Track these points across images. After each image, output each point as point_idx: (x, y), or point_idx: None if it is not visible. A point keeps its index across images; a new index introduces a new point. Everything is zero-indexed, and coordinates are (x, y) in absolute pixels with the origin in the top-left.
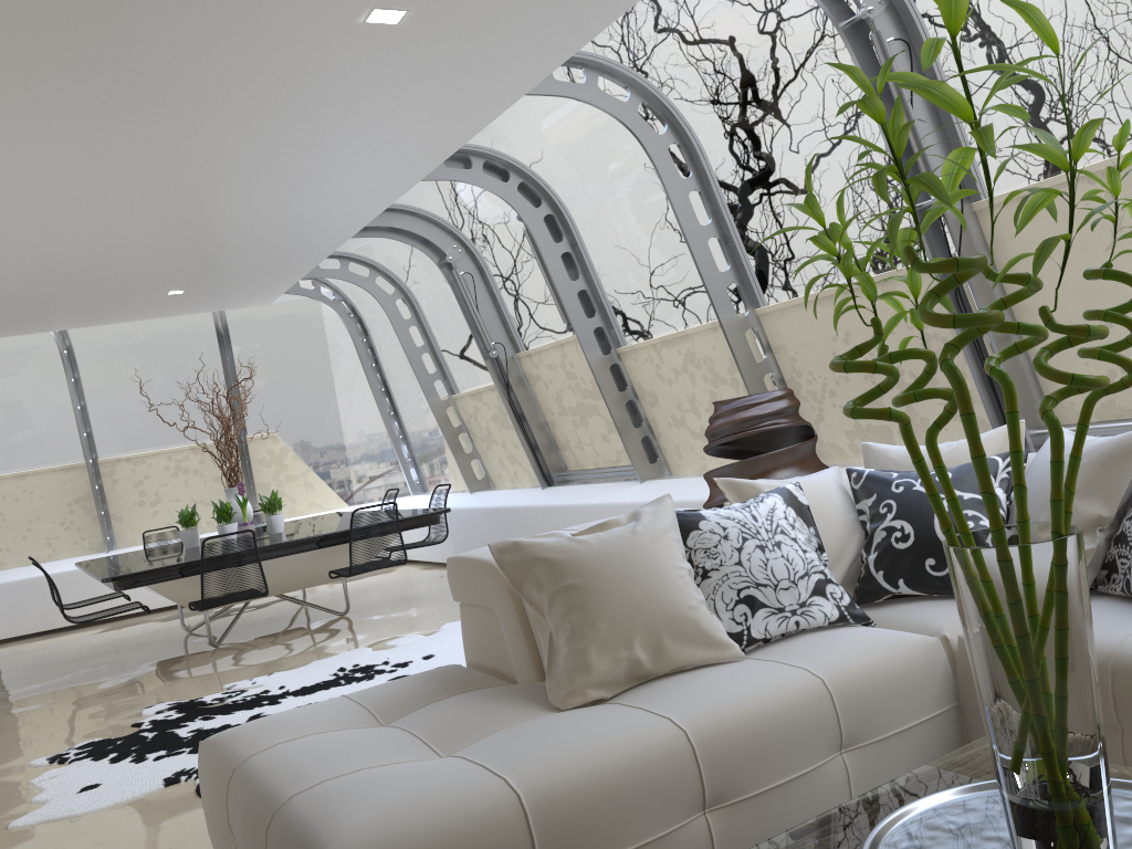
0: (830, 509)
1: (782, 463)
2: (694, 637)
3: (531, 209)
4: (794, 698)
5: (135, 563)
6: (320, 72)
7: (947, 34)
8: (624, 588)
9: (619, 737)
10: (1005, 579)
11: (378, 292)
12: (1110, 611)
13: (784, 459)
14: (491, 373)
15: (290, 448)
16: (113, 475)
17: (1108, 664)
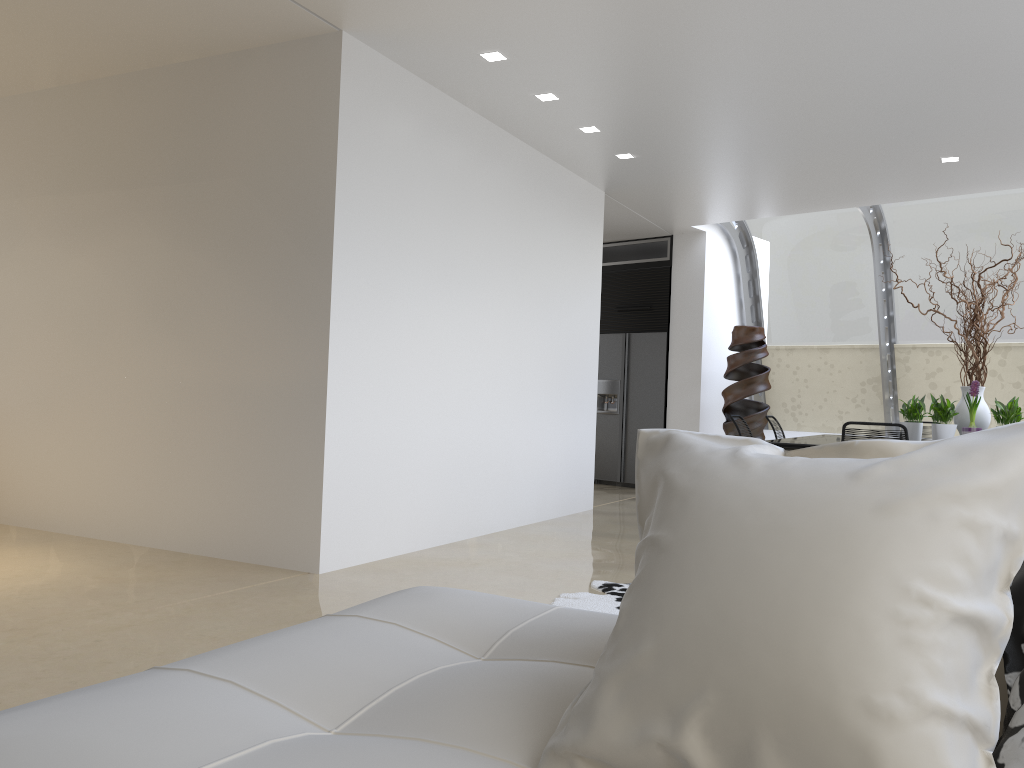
0: None
1: None
2: None
3: None
4: None
5: (828, 440)
6: None
7: None
8: (727, 587)
9: None
10: None
11: None
12: None
13: None
14: None
15: None
16: (906, 362)
17: None
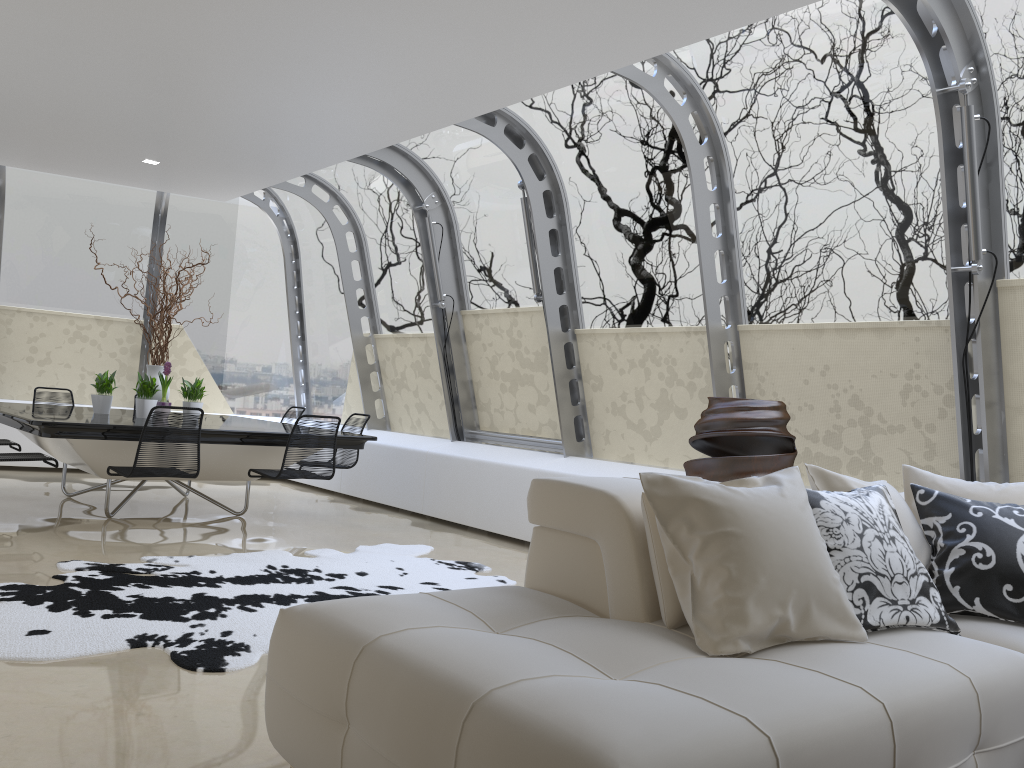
0: (905, 517)
1: (770, 468)
2: (835, 610)
3: (534, 180)
4: (953, 691)
5: (50, 414)
6: None
7: (1021, 127)
8: (782, 547)
9: (827, 697)
10: None
11: (333, 219)
12: None
13: (773, 464)
14: (434, 322)
15: (192, 344)
16: (9, 325)
17: None
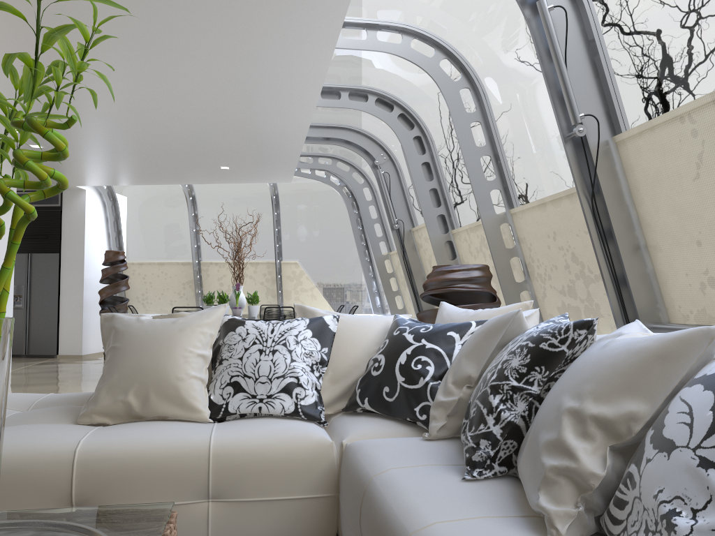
0: (359, 339)
1: None
2: (173, 398)
3: (404, 131)
4: (177, 451)
5: None
6: (183, 26)
7: (600, 2)
8: (139, 355)
9: (35, 442)
10: None
11: (352, 181)
12: (430, 451)
13: None
14: (394, 239)
15: (305, 272)
16: (207, 271)
17: (365, 486)
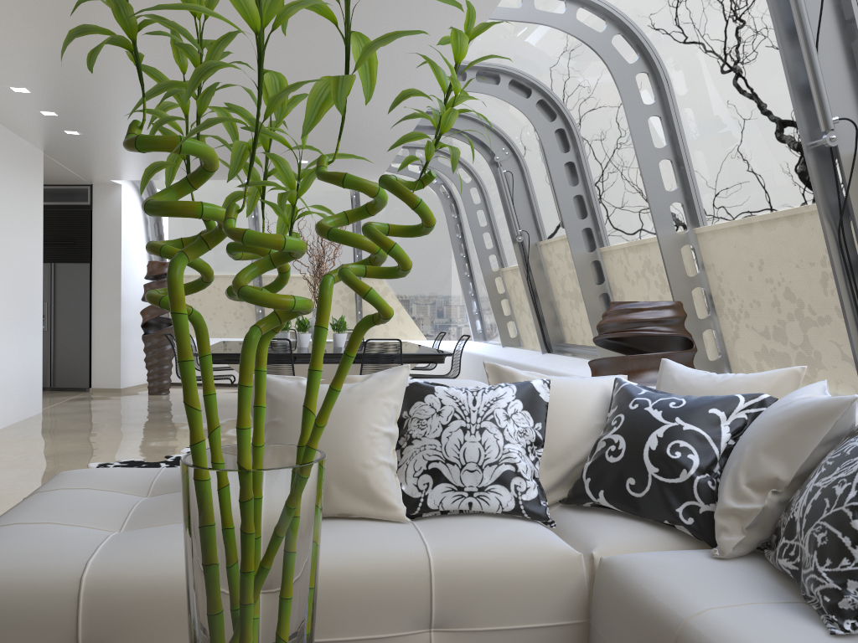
0: (576, 411)
1: (647, 366)
2: (360, 491)
3: (544, 122)
4: (389, 568)
5: (233, 348)
6: None
7: None
8: None
9: None
10: (186, 500)
11: (457, 180)
12: (738, 578)
13: (650, 363)
14: (516, 254)
15: (391, 289)
16: None
17: (676, 631)
